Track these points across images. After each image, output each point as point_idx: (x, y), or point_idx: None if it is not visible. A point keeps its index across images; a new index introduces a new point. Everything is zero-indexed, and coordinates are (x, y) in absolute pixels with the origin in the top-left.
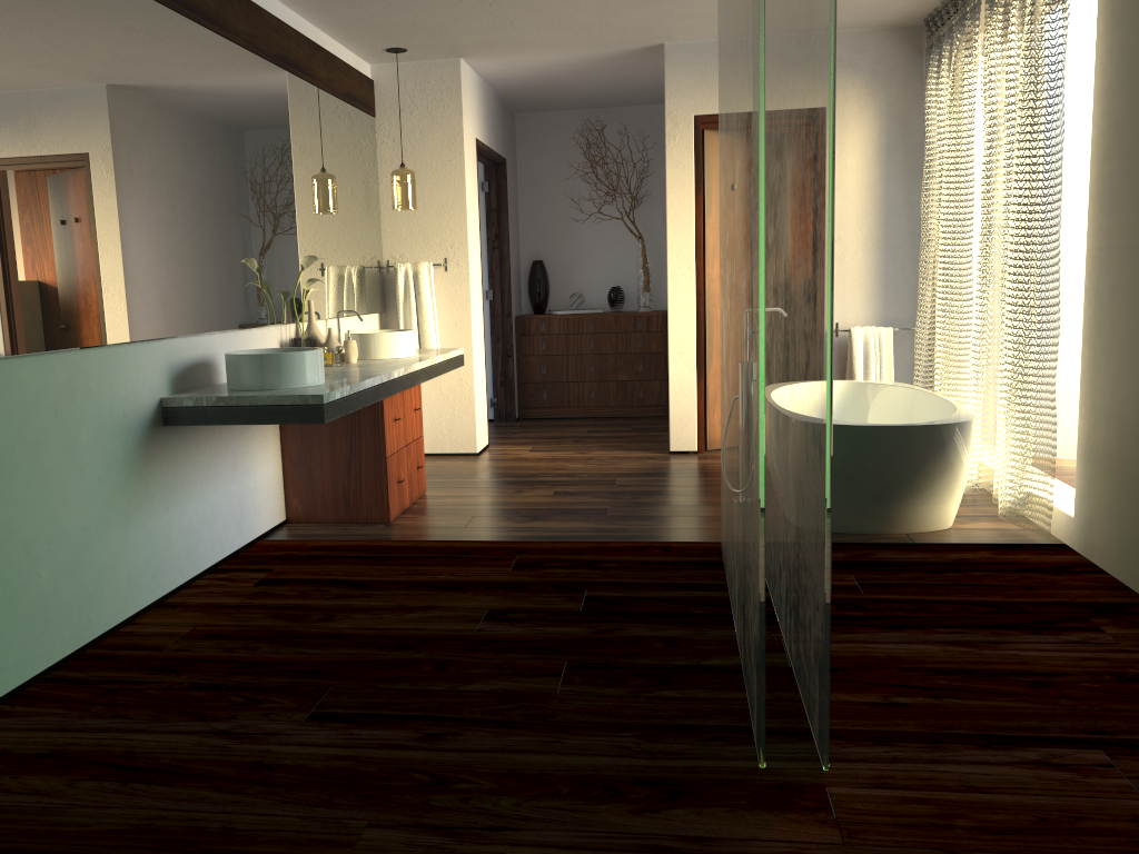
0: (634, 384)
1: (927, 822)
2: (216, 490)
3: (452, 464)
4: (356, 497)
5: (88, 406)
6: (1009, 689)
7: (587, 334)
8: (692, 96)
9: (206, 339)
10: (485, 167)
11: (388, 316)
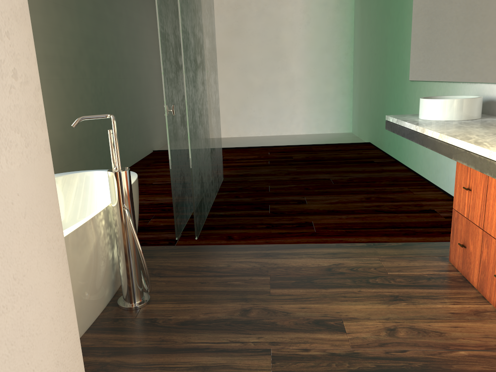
0: None
1: None
2: None
3: None
4: None
5: None
6: (152, 191)
7: None
8: None
9: None
10: None
11: None
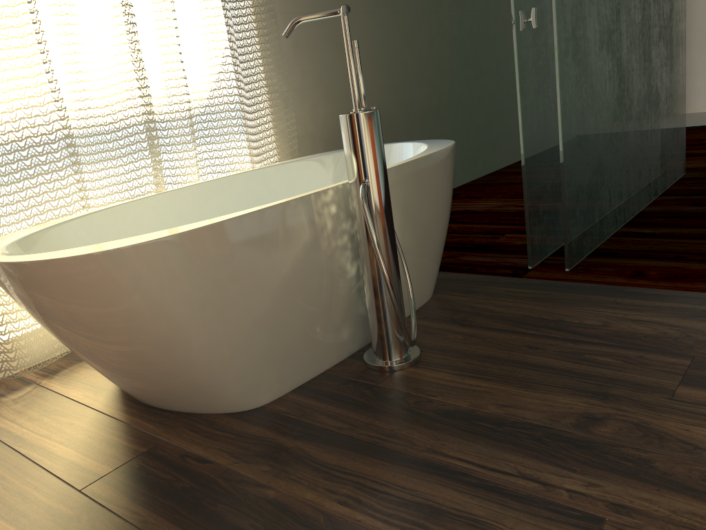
0: None
1: None
2: None
3: None
4: None
5: None
6: None
7: None
8: None
9: None
10: None
11: None
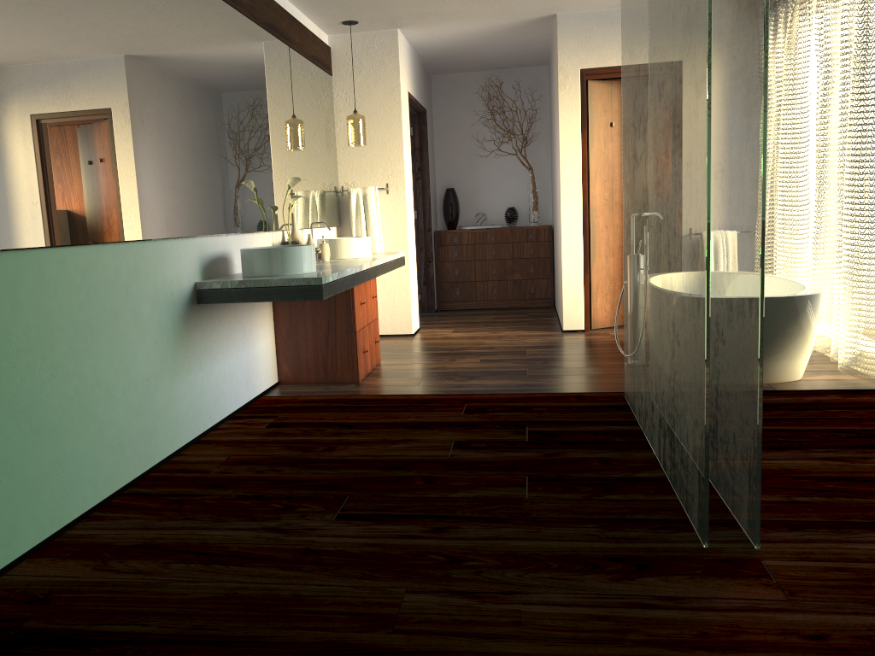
0: (527, 282)
1: (850, 584)
2: (232, 356)
3: (394, 342)
4: (332, 363)
5: (148, 285)
6: None
7: (490, 244)
8: (578, 54)
9: (224, 239)
10: (410, 116)
11: (343, 229)
